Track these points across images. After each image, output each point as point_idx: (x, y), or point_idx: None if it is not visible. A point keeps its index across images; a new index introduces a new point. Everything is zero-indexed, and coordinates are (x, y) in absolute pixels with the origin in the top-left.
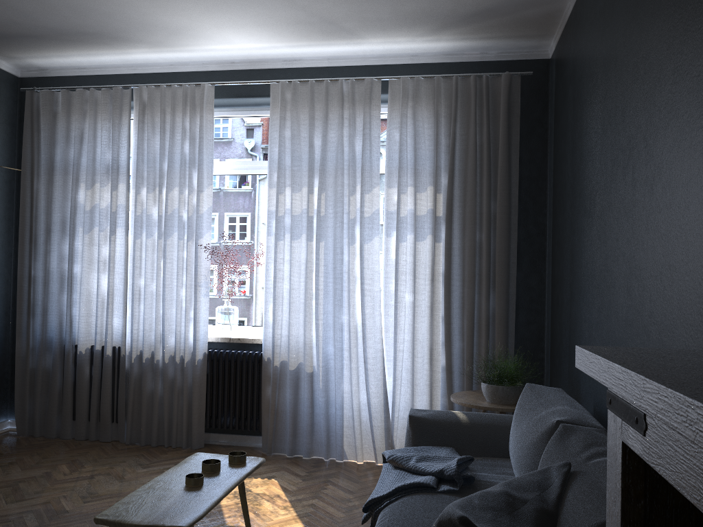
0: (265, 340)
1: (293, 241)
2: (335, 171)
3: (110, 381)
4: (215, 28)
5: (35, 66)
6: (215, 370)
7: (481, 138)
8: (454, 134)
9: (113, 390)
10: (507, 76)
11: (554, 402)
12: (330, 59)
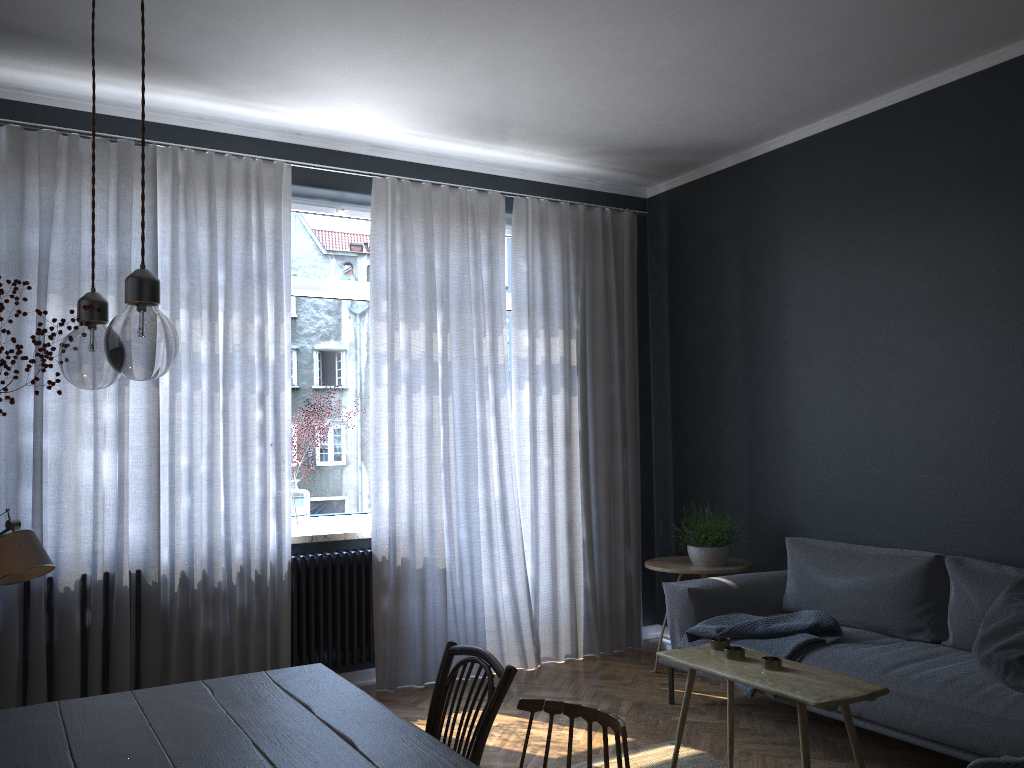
0: (378, 532)
1: (415, 395)
2: (458, 305)
3: (129, 630)
4: (357, 97)
5: None
6: (305, 584)
7: (606, 279)
8: (584, 271)
9: (130, 644)
10: (630, 214)
11: (862, 547)
12: (431, 155)
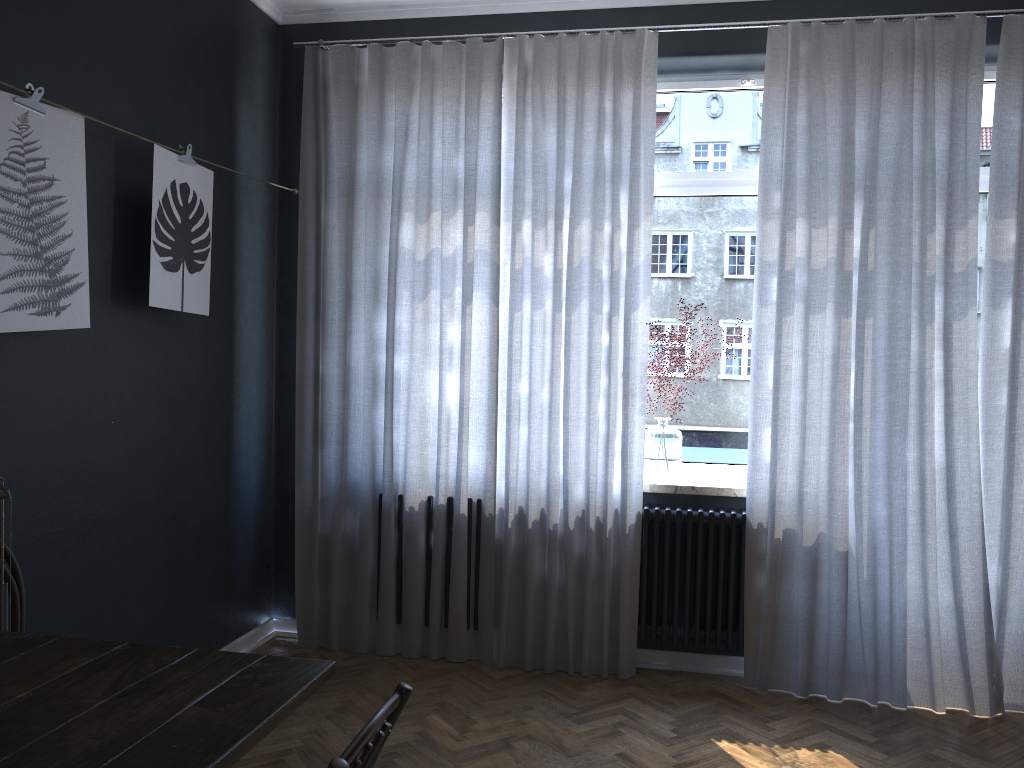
0: (753, 491)
1: (813, 317)
2: (893, 189)
3: (465, 560)
4: None
5: (314, 2)
6: (657, 542)
7: None
8: None
9: (469, 573)
10: None
11: None
12: None
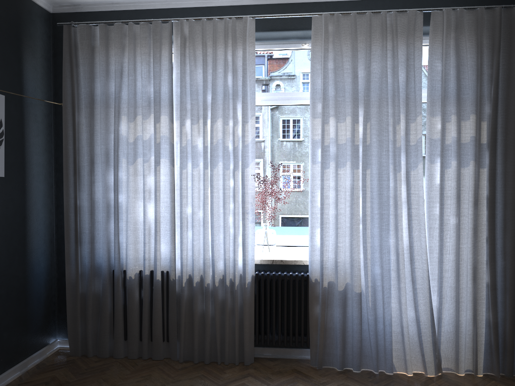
0: (312, 262)
1: (339, 169)
2: (378, 101)
3: (160, 304)
4: None
5: (69, 1)
6: (263, 291)
7: None
8: (498, 64)
9: (163, 311)
10: None
11: None
12: None
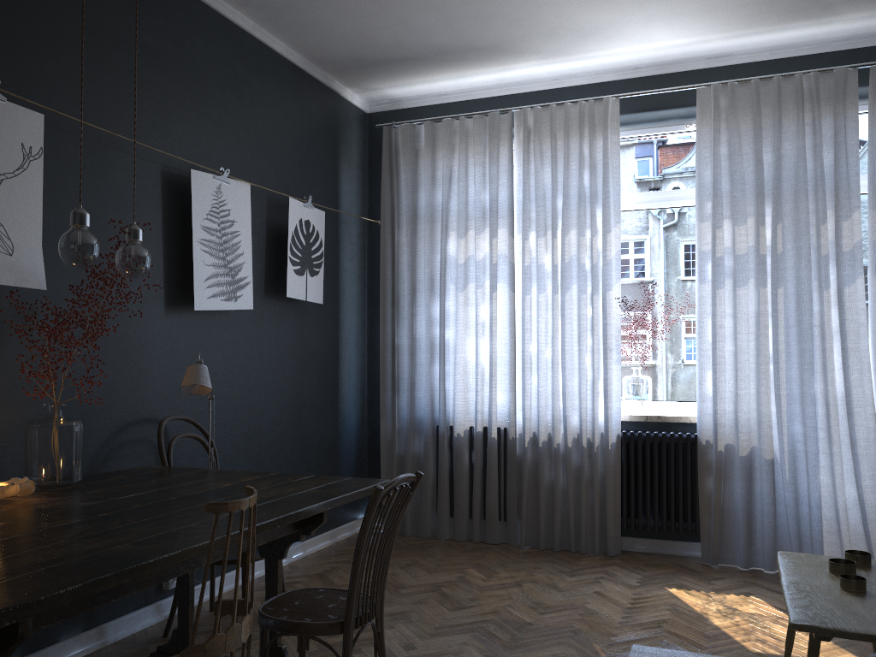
0: (701, 417)
1: (738, 289)
2: (794, 195)
3: (496, 470)
4: (642, 23)
5: (389, 97)
6: (633, 456)
7: None
8: None
9: (499, 480)
10: None
11: None
12: (773, 49)
